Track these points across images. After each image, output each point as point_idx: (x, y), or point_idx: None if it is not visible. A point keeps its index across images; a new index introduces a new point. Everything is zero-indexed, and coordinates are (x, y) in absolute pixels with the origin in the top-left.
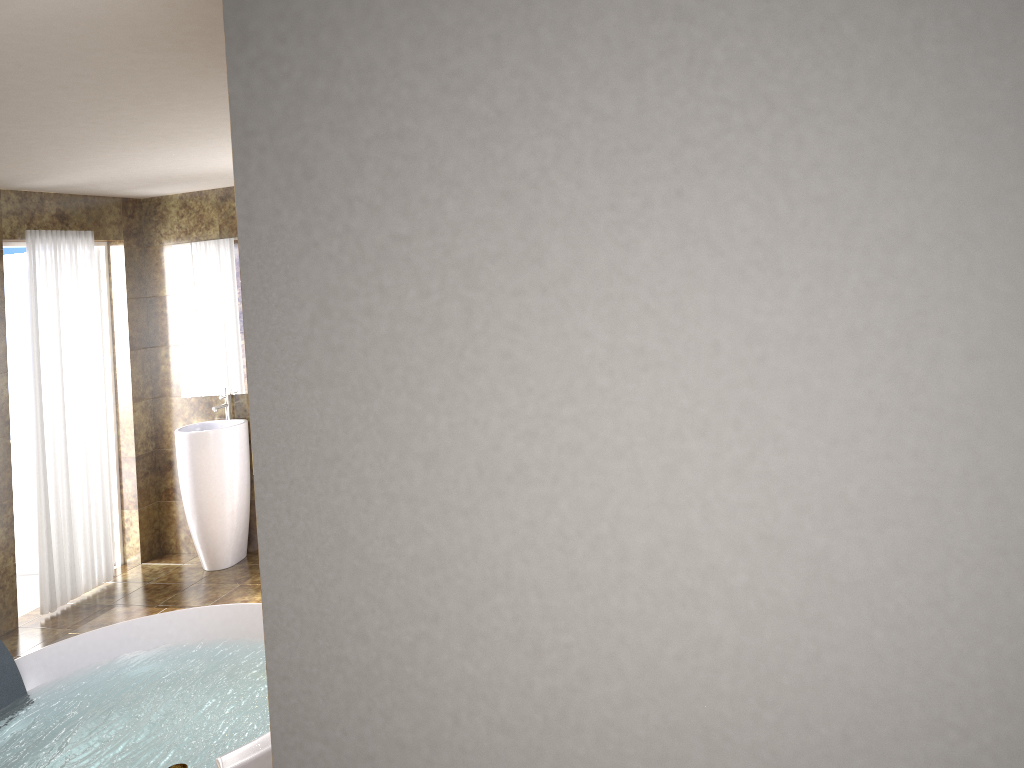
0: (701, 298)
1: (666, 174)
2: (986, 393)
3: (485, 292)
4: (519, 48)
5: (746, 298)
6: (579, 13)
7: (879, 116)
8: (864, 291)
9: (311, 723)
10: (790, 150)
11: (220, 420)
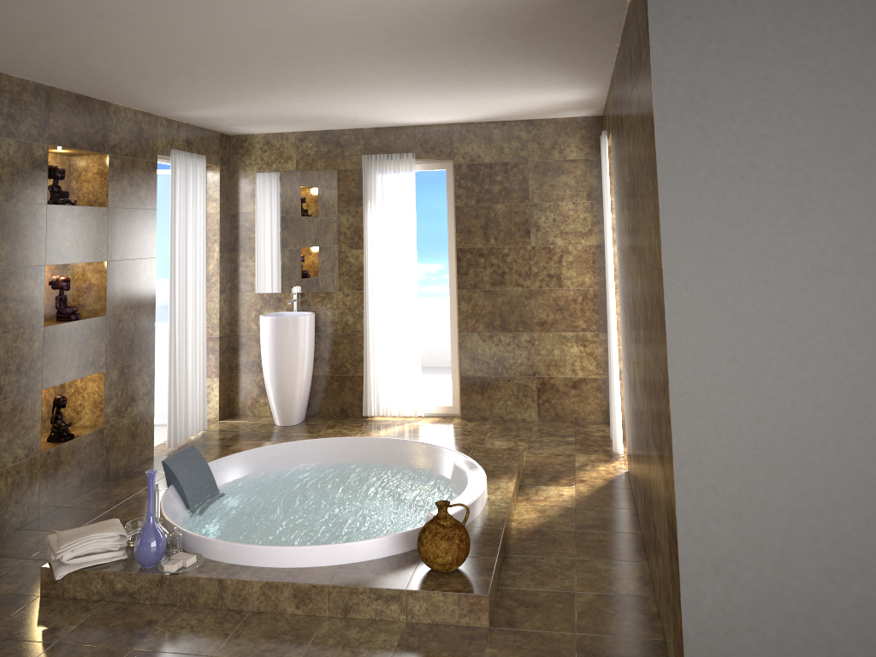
0: None
1: None
2: None
3: (818, 168)
4: (843, 35)
5: None
6: None
7: None
8: None
9: (698, 409)
10: None
11: (289, 312)
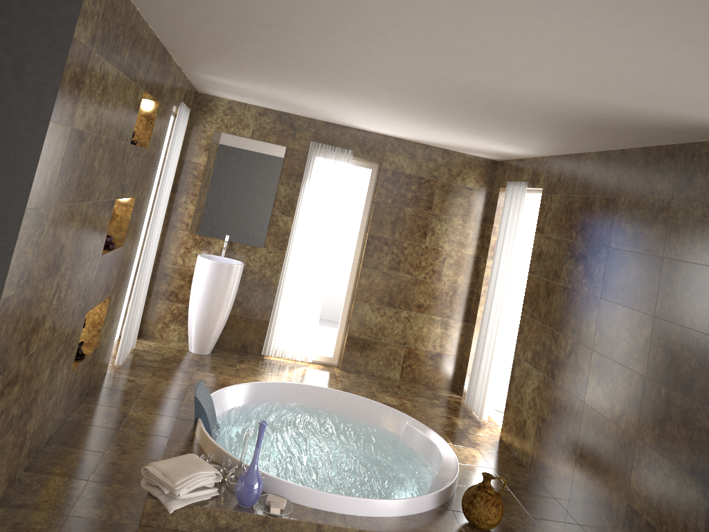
0: None
1: None
2: None
3: None
4: None
5: None
6: None
7: None
8: None
9: None
10: None
11: (217, 256)
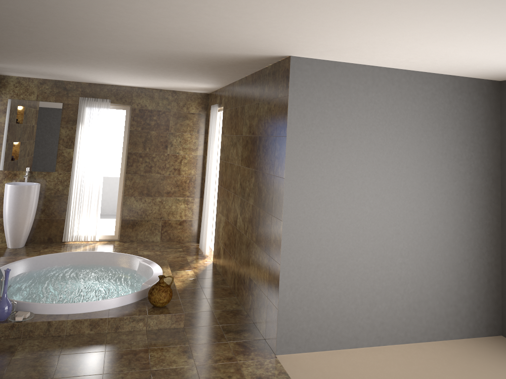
0: (371, 153)
1: (369, 130)
2: (407, 173)
3: (336, 146)
4: (348, 101)
5: (378, 154)
6: (359, 98)
7: (400, 127)
8: (394, 155)
9: (291, 230)
10: (387, 130)
11: (22, 182)
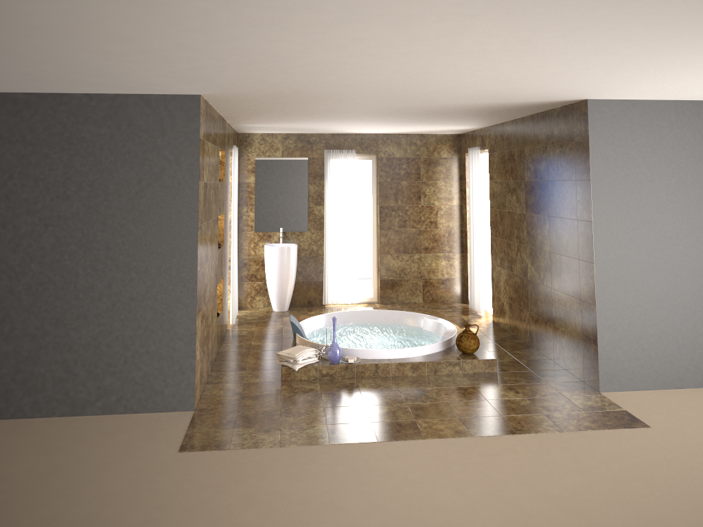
0: (681, 191)
1: (676, 168)
2: None
3: (642, 187)
4: (651, 140)
5: (688, 191)
6: (662, 135)
7: None
8: None
9: (603, 272)
10: (697, 166)
11: (277, 243)
